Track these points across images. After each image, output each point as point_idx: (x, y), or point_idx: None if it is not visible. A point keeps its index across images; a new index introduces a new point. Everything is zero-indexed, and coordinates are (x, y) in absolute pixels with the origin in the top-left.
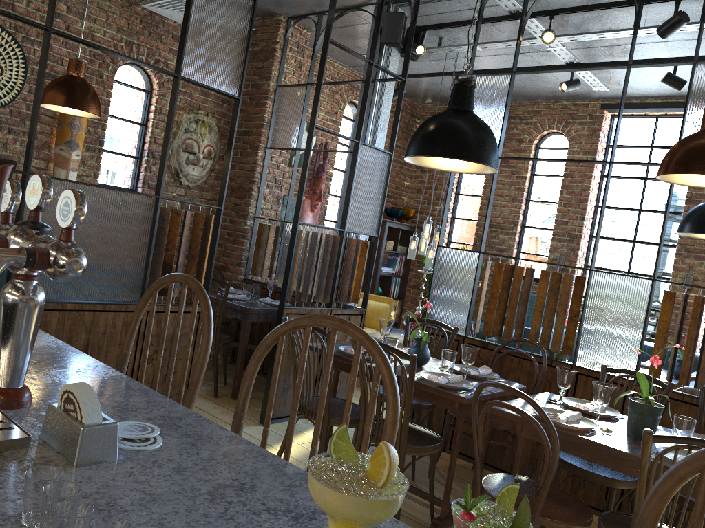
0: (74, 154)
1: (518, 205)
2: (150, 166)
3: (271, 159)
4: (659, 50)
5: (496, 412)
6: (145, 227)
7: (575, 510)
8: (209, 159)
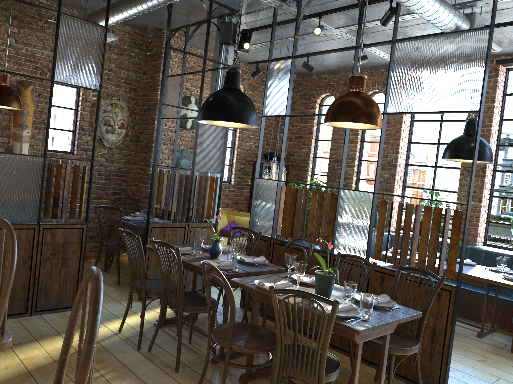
0: (25, 132)
1: (355, 145)
2: (81, 136)
3: (165, 125)
4: (419, 30)
5: (233, 283)
6: (37, 176)
7: (266, 343)
8: (123, 128)
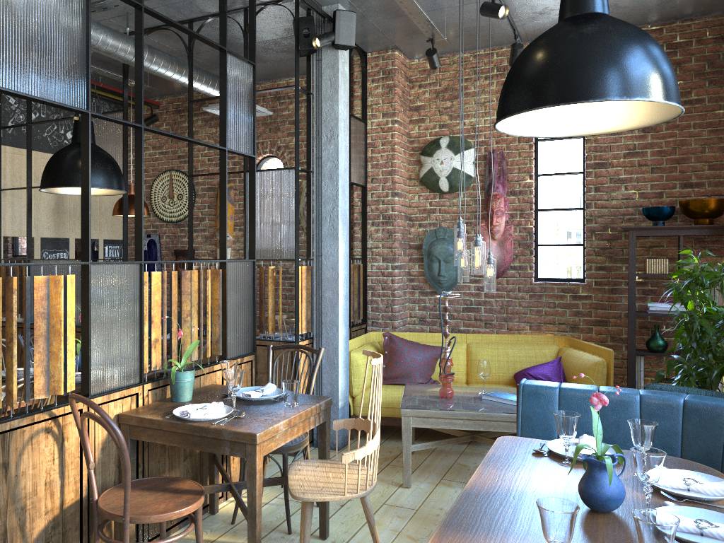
0: None
1: None
2: None
3: (371, 196)
4: None
5: None
6: None
7: None
8: None
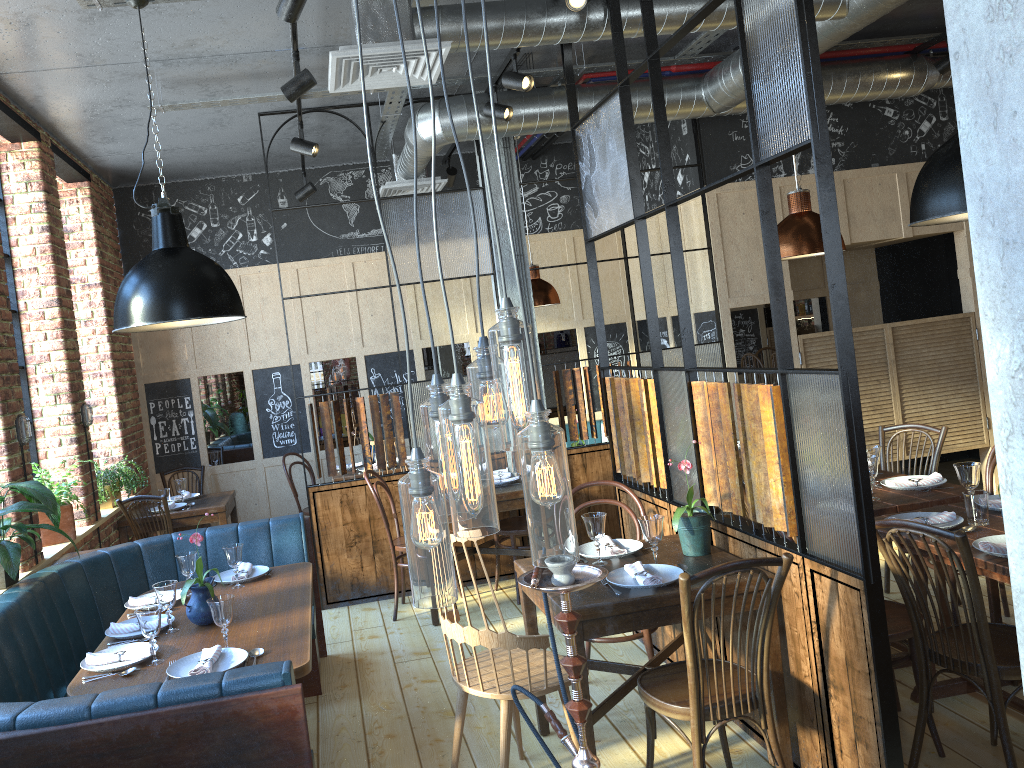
0: None
1: None
2: None
3: None
4: None
5: None
6: None
7: None
8: None
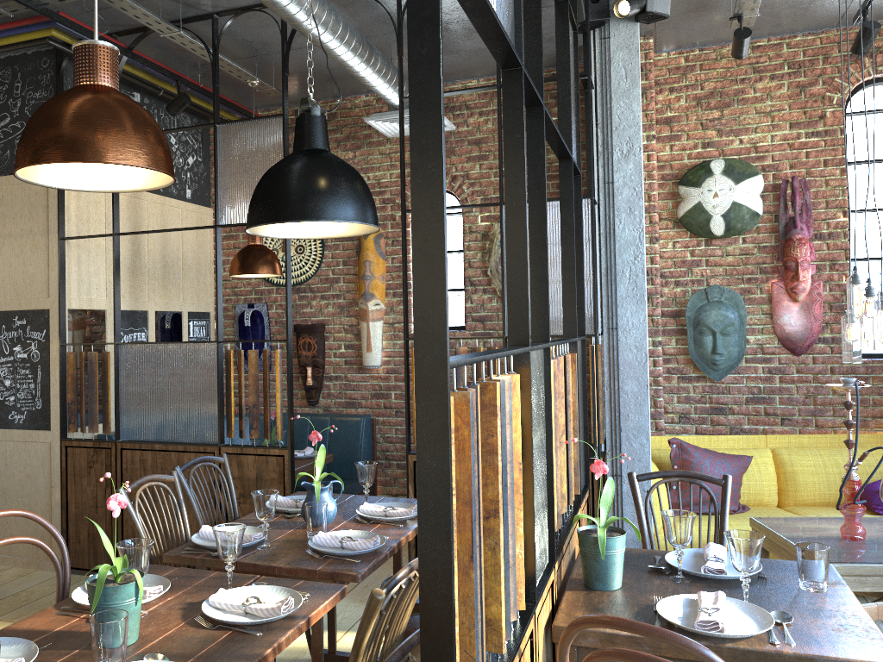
0: (371, 304)
1: None
2: (470, 296)
3: None
4: None
5: None
6: (213, 371)
7: None
8: None
